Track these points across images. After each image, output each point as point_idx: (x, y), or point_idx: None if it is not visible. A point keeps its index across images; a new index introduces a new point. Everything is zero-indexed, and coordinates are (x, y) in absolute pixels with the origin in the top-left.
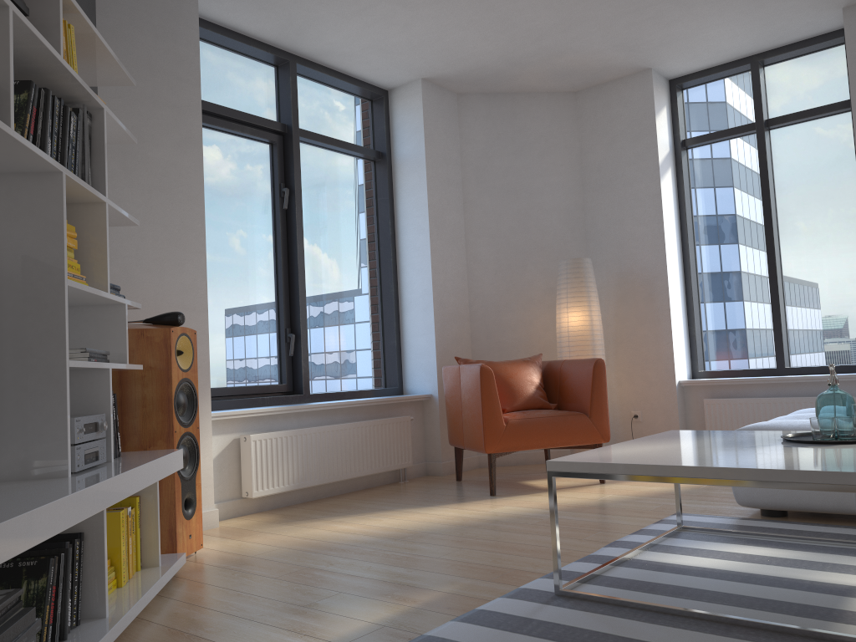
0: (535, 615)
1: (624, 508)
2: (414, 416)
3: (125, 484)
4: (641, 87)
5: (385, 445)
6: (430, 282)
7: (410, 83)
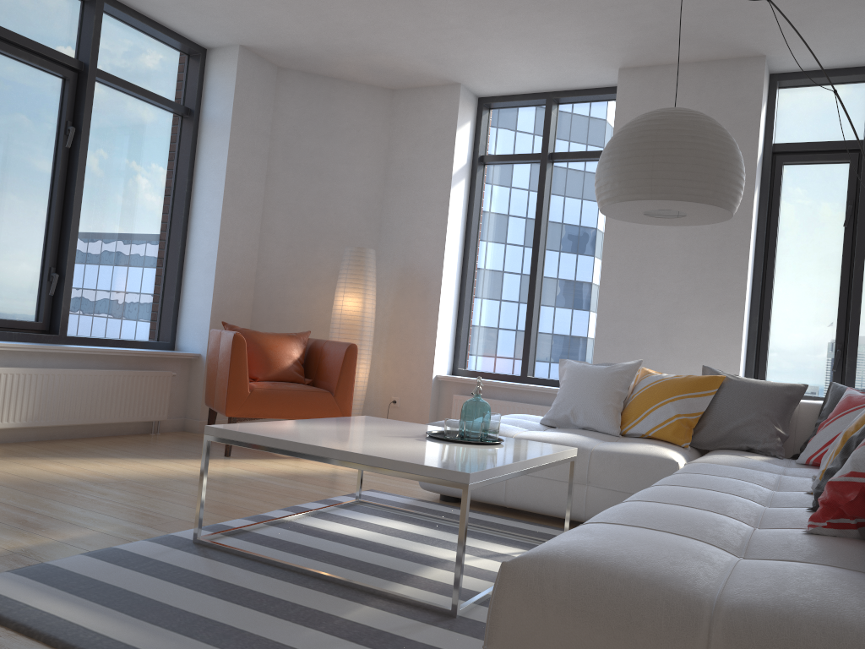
0: (158, 556)
1: (332, 481)
2: (179, 373)
3: None
4: (449, 99)
5: (139, 396)
6: (217, 246)
7: (229, 47)
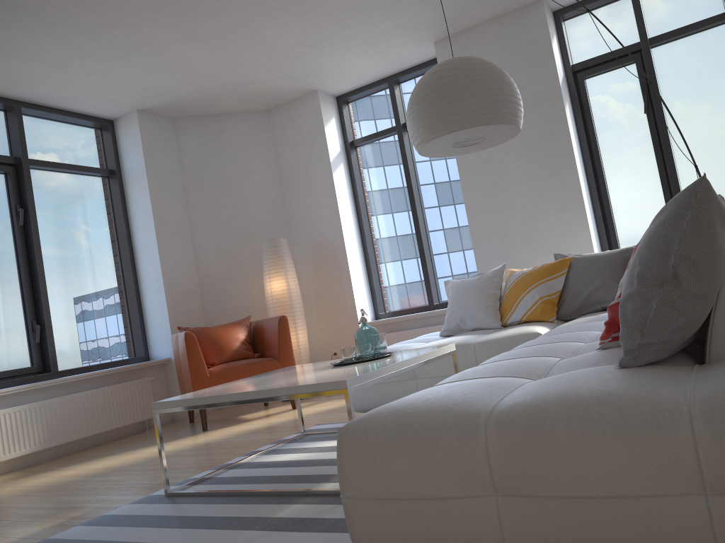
0: (136, 512)
1: (287, 426)
2: (157, 377)
3: None
4: (312, 104)
5: (128, 403)
6: (160, 270)
7: (129, 113)
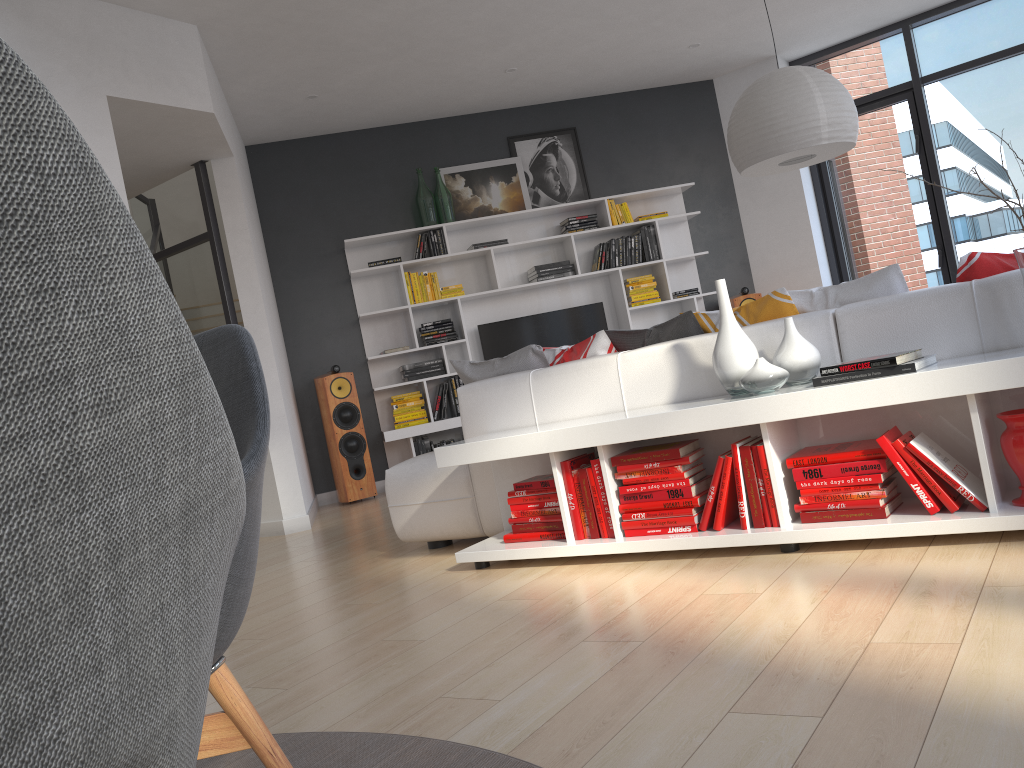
0: None
1: None
2: None
3: None
4: None
5: None
6: None
7: None
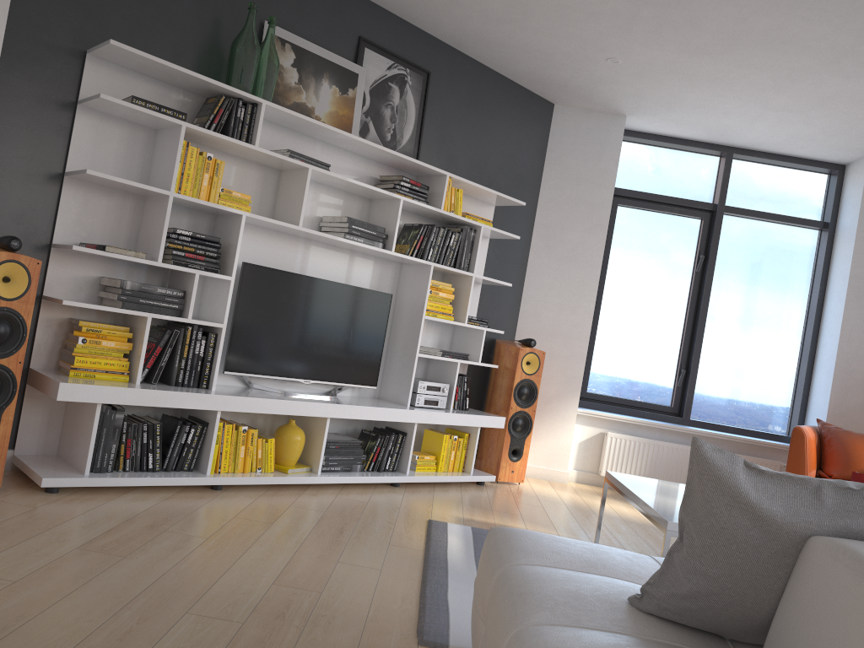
0: None
1: None
2: None
3: (427, 417)
4: None
5: None
6: (836, 348)
7: (860, 159)
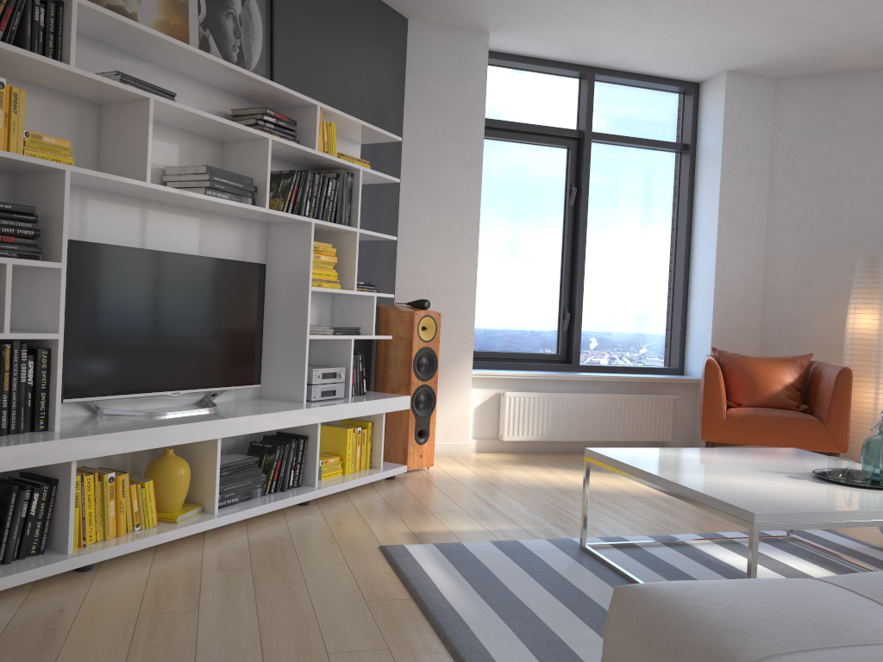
0: (540, 553)
1: None
2: (684, 397)
3: (332, 412)
4: None
5: (641, 418)
6: (713, 273)
7: (717, 75)
